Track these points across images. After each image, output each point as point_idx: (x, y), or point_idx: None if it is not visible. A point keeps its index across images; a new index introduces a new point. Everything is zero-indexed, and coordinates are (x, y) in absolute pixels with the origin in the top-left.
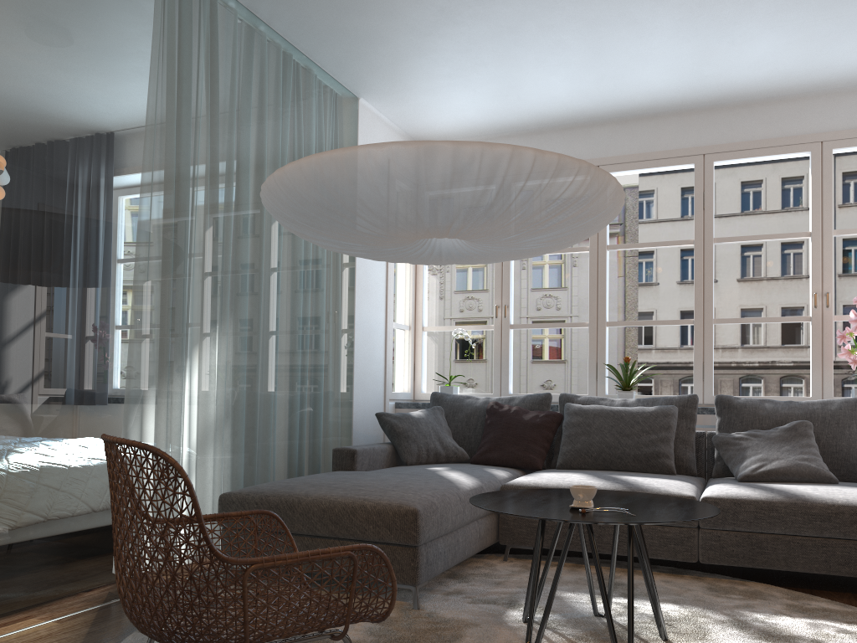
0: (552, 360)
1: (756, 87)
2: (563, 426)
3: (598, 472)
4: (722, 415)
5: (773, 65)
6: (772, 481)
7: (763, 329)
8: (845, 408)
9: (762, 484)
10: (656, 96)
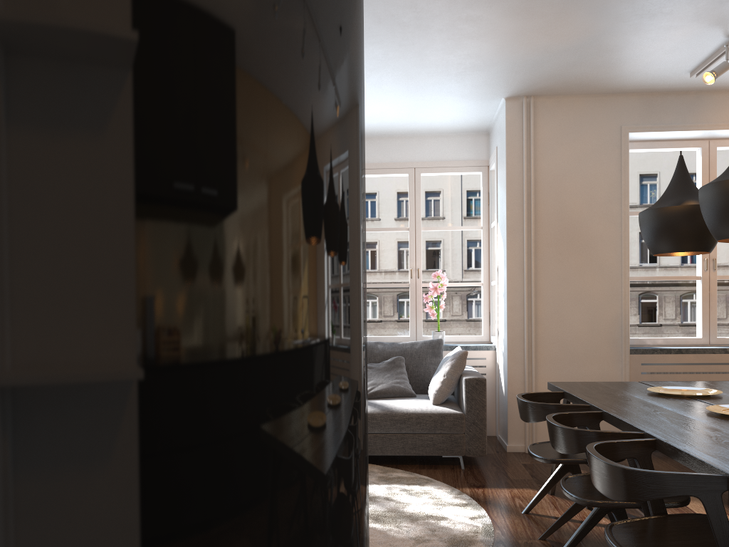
0: None
1: (373, 129)
2: None
3: None
4: None
5: (381, 119)
6: (378, 398)
7: None
8: (424, 347)
9: (371, 400)
10: None
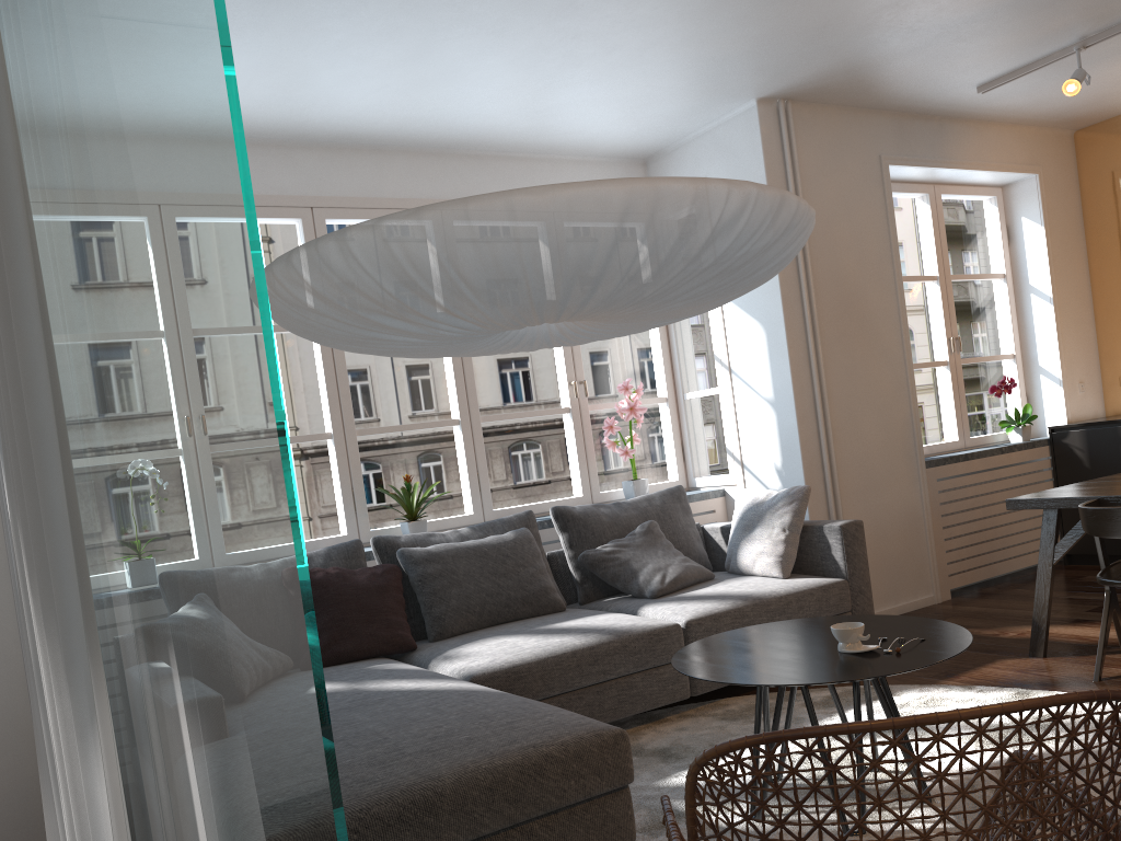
0: None
1: (504, 138)
2: (418, 581)
3: (507, 629)
4: (569, 530)
5: (546, 119)
6: (677, 590)
7: None
8: (668, 502)
9: (683, 594)
10: (405, 126)
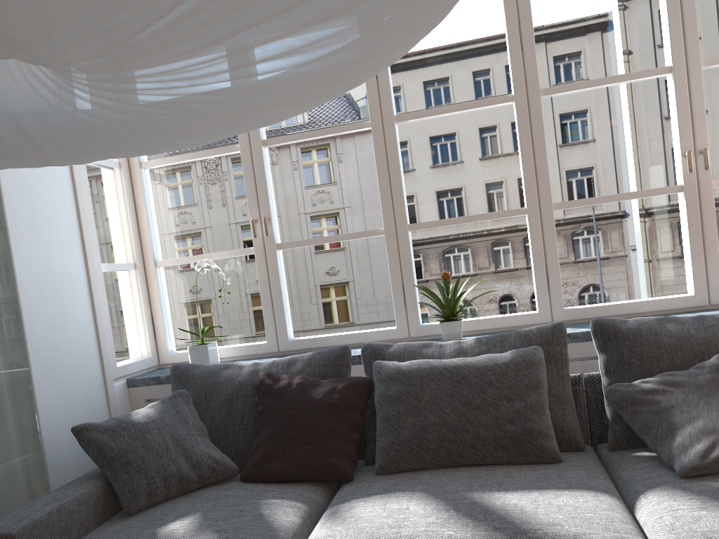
0: (332, 246)
1: None
2: (376, 402)
3: (447, 483)
4: (608, 351)
5: None
6: None
7: (499, 198)
8: None
9: None
10: None
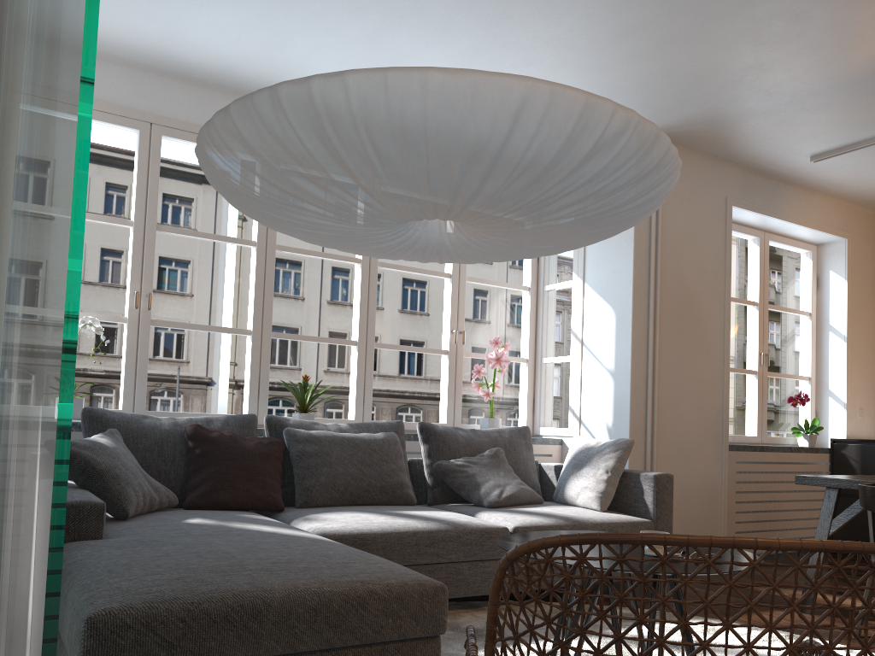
0: None
1: None
2: (296, 456)
3: (363, 509)
4: (430, 442)
5: None
6: (510, 505)
7: None
8: (515, 437)
9: (515, 509)
10: None
